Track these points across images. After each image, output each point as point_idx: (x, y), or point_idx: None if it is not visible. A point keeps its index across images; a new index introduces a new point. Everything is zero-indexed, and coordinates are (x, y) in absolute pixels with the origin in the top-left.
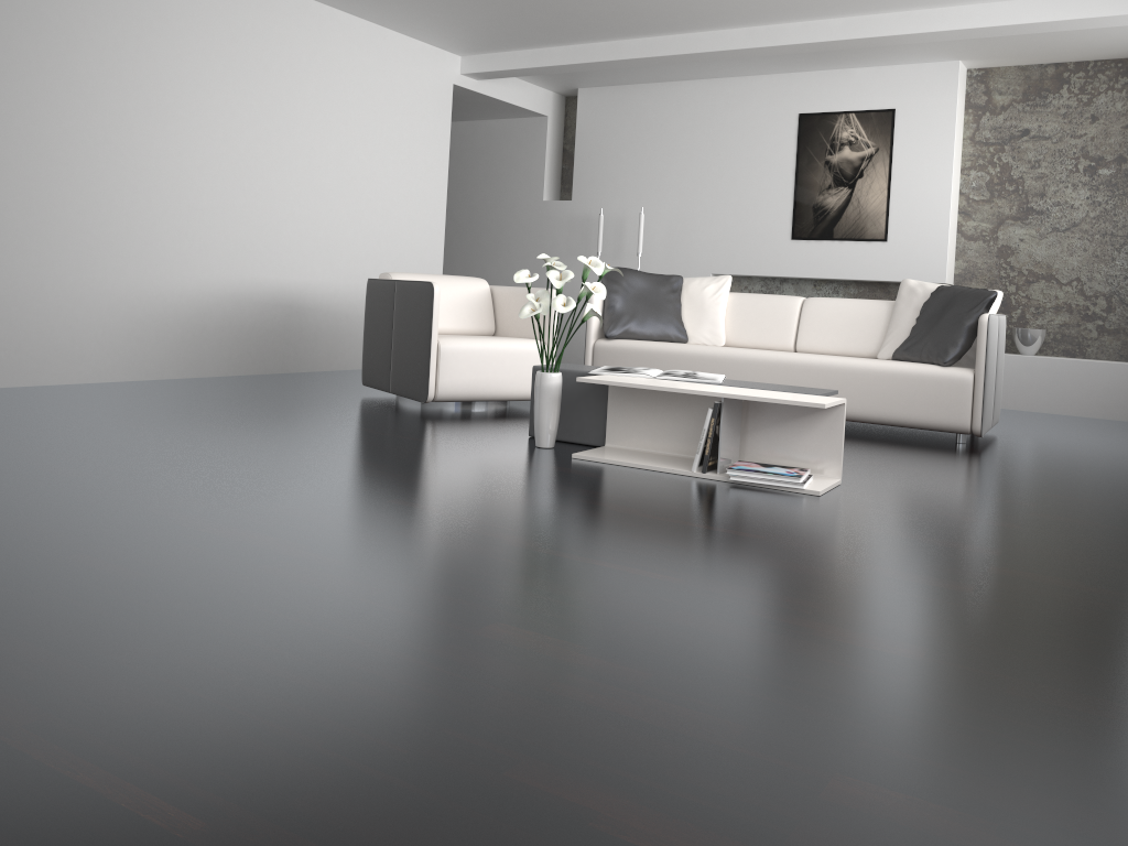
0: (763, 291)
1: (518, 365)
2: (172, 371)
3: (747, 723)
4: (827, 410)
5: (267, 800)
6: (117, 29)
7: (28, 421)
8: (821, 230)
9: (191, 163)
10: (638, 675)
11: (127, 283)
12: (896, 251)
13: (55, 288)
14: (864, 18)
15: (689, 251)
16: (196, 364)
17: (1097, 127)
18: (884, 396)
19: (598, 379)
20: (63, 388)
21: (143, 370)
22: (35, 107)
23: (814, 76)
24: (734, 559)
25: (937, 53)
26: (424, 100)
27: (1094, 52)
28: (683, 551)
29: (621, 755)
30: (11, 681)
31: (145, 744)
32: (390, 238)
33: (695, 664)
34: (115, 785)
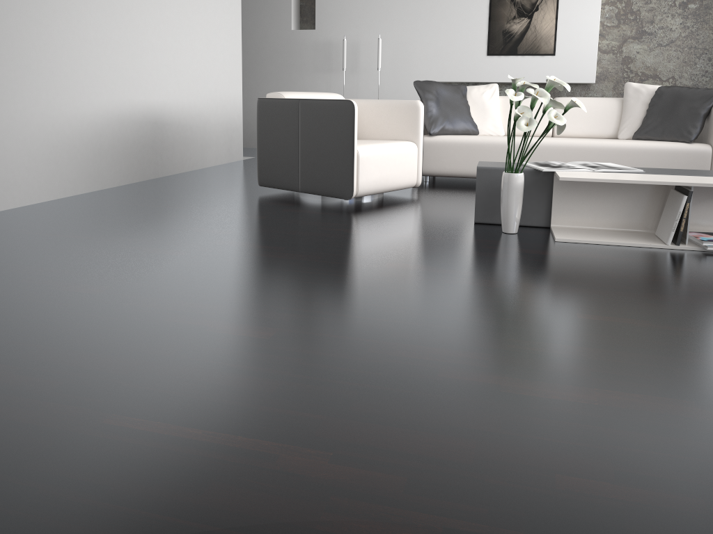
0: None
1: (403, 162)
2: (82, 187)
3: None
4: None
5: None
6: None
7: (63, 262)
8: (508, 49)
9: None
10: None
11: (42, 112)
12: (561, 62)
13: None
14: None
15: (410, 66)
16: (98, 178)
17: None
18: (648, 166)
19: (579, 177)
20: (11, 215)
21: (62, 189)
22: None
23: None
24: None
25: None
26: None
27: None
28: None
29: None
30: None
31: None
32: (211, 62)
33: None
34: None
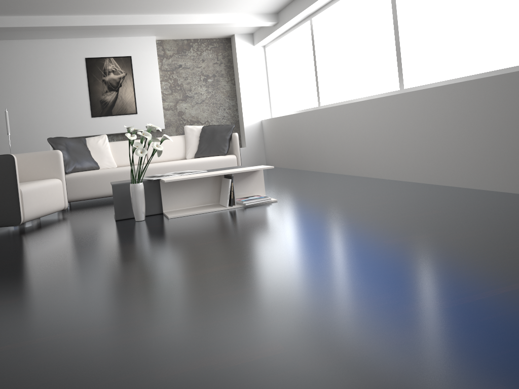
0: None
1: (53, 193)
2: None
3: (482, 228)
4: (257, 171)
5: None
6: None
7: None
8: (106, 112)
9: None
10: (441, 232)
11: None
12: (142, 117)
13: None
14: (140, 16)
15: (34, 129)
16: None
17: (205, 63)
18: None
19: (175, 179)
20: None
21: None
22: None
23: (90, 40)
24: (338, 215)
25: (150, 32)
26: None
27: (203, 35)
28: (323, 218)
29: (500, 239)
30: (399, 303)
31: (475, 284)
32: None
33: (435, 227)
34: (510, 287)
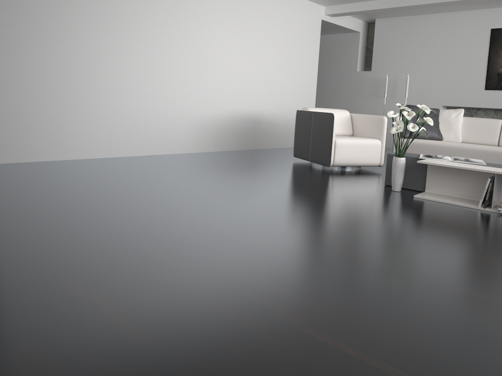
0: (467, 114)
1: (368, 150)
2: (211, 148)
3: None
4: None
5: (435, 370)
6: (193, 3)
7: (175, 171)
8: (501, 85)
9: (219, 59)
10: None
11: (195, 111)
12: None
13: (170, 114)
14: None
15: (430, 95)
16: (220, 145)
17: None
18: None
19: (428, 162)
20: (174, 155)
21: (201, 148)
22: (164, 38)
23: (500, 10)
24: None
25: None
26: (309, 27)
27: None
28: None
29: None
30: (279, 300)
31: (359, 336)
32: (294, 90)
33: None
34: (365, 356)
